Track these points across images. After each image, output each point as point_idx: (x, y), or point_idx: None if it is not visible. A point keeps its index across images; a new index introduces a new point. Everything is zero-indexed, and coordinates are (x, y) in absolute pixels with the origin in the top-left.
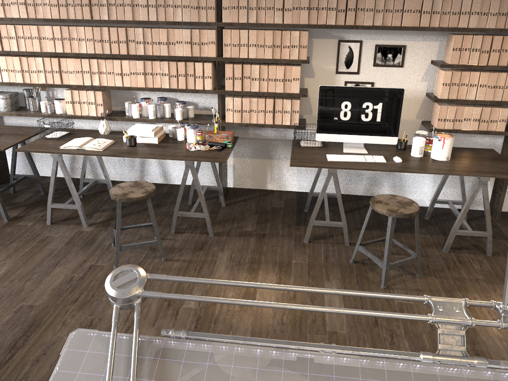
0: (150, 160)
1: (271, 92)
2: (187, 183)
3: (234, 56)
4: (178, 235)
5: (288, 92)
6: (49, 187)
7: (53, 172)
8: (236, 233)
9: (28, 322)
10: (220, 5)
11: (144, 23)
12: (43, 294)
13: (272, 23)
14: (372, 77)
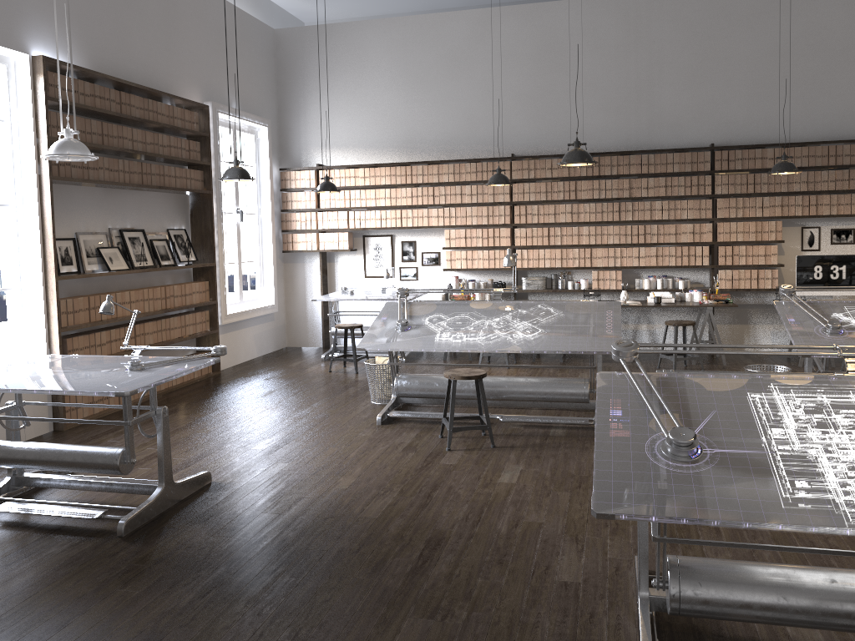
0: (641, 330)
1: (754, 264)
2: (673, 348)
3: (726, 240)
4: (699, 365)
5: (769, 264)
6: None
7: None
8: (742, 364)
9: None
10: (713, 207)
11: (658, 221)
12: None
13: (754, 216)
14: (830, 252)
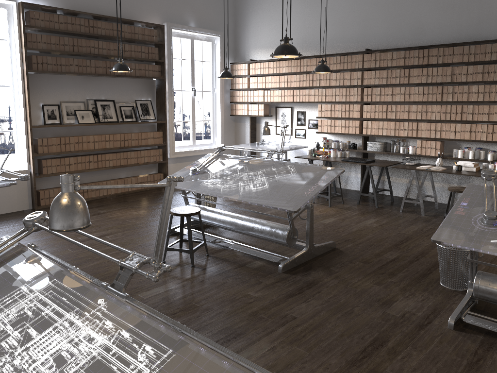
0: None
1: None
2: None
3: None
4: None
5: None
6: (394, 199)
7: (409, 181)
8: None
9: (404, 237)
10: None
11: (474, 102)
12: (409, 231)
13: None
14: None
